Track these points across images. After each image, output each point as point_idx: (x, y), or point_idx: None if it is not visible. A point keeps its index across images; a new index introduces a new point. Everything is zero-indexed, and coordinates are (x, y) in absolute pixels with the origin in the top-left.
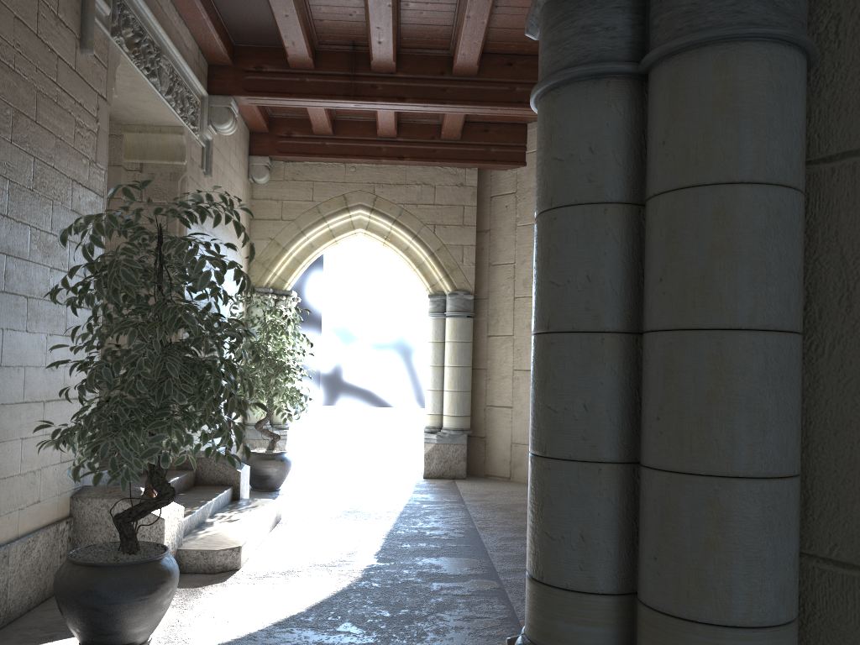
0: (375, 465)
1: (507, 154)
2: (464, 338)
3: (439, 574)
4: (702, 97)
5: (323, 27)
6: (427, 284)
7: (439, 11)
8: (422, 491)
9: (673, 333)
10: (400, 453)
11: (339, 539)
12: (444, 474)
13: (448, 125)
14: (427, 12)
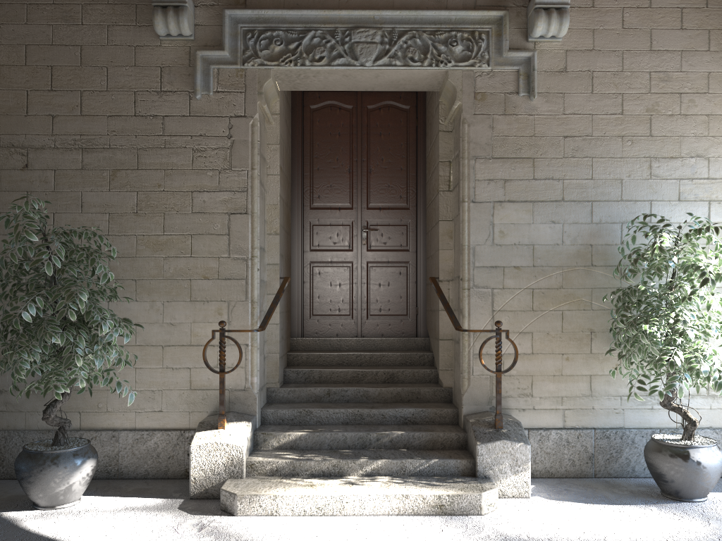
0: None
1: None
2: None
3: None
4: None
5: None
6: None
7: None
8: None
9: None
10: None
11: None
12: None
13: None
14: None
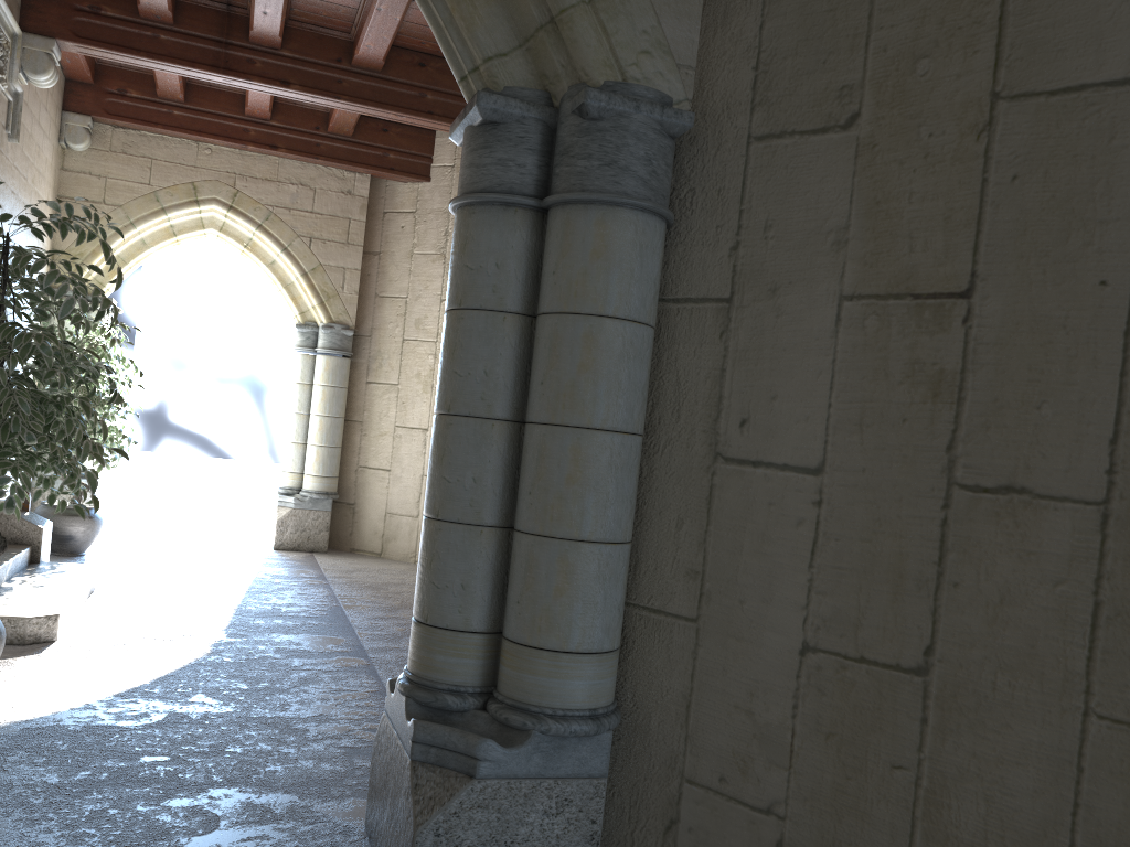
0: (209, 531)
1: (409, 163)
2: (338, 383)
3: (301, 651)
4: (585, 244)
5: None
6: (295, 310)
7: None
8: (274, 564)
9: (547, 427)
10: (240, 517)
11: (176, 613)
12: (301, 545)
13: (338, 118)
14: None
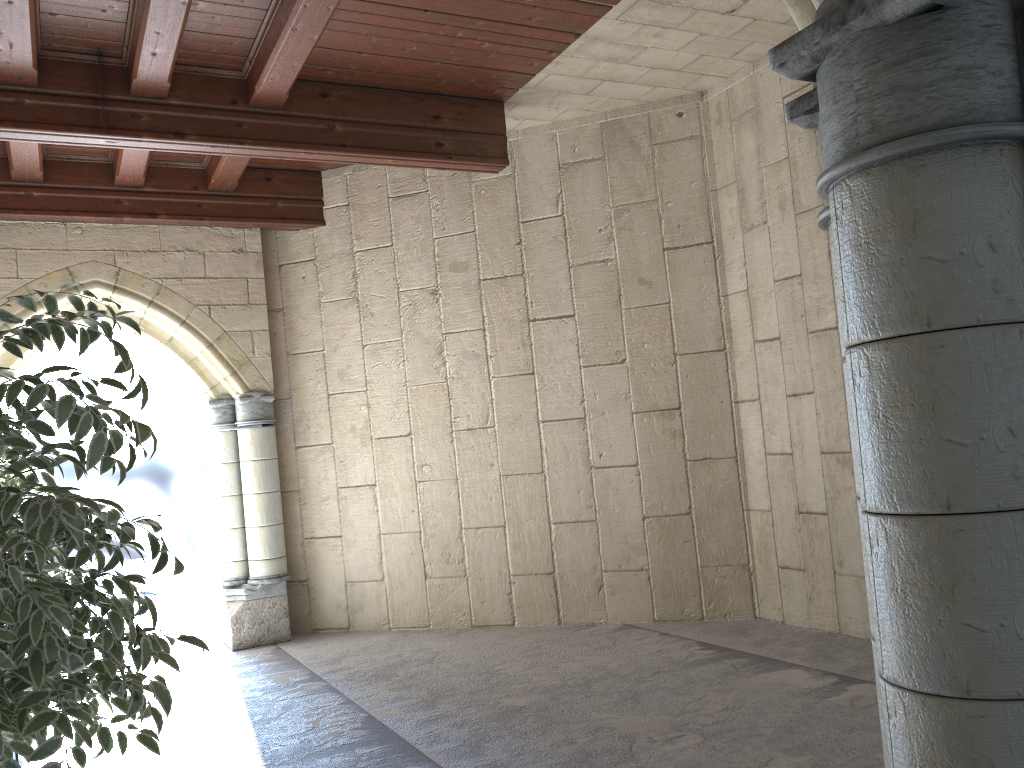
0: None
1: (300, 209)
2: (268, 454)
3: None
4: None
5: (55, 24)
6: (204, 386)
7: (241, 17)
8: (250, 673)
9: None
10: (165, 616)
11: None
12: (261, 639)
13: (223, 171)
14: (223, 17)
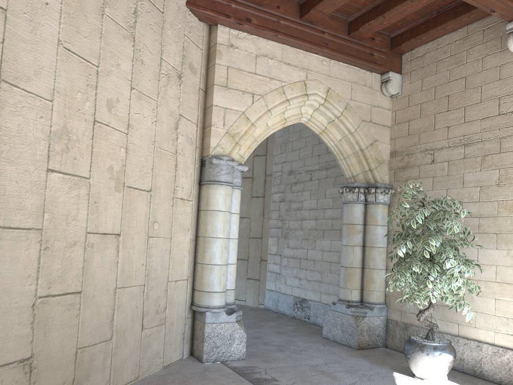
0: None
1: None
2: None
3: None
4: None
5: None
6: None
7: None
8: None
9: None
10: None
11: None
12: None
13: None
14: None
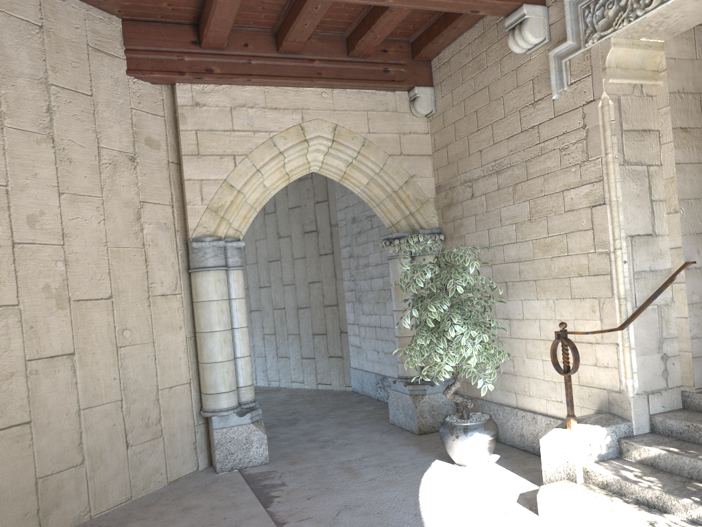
0: None
1: None
2: None
3: None
4: None
5: None
6: None
7: None
8: None
9: None
10: None
11: None
12: None
13: None
14: None
